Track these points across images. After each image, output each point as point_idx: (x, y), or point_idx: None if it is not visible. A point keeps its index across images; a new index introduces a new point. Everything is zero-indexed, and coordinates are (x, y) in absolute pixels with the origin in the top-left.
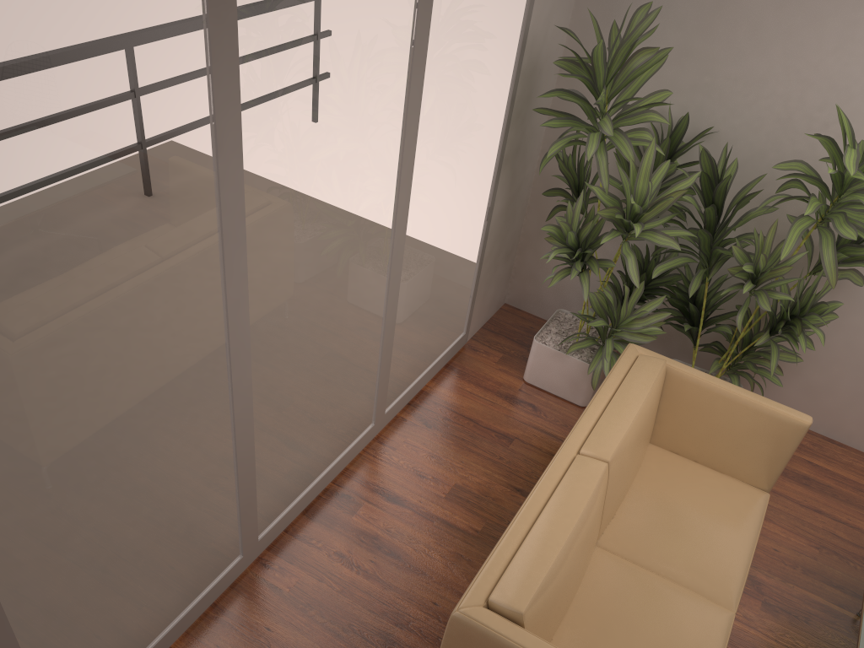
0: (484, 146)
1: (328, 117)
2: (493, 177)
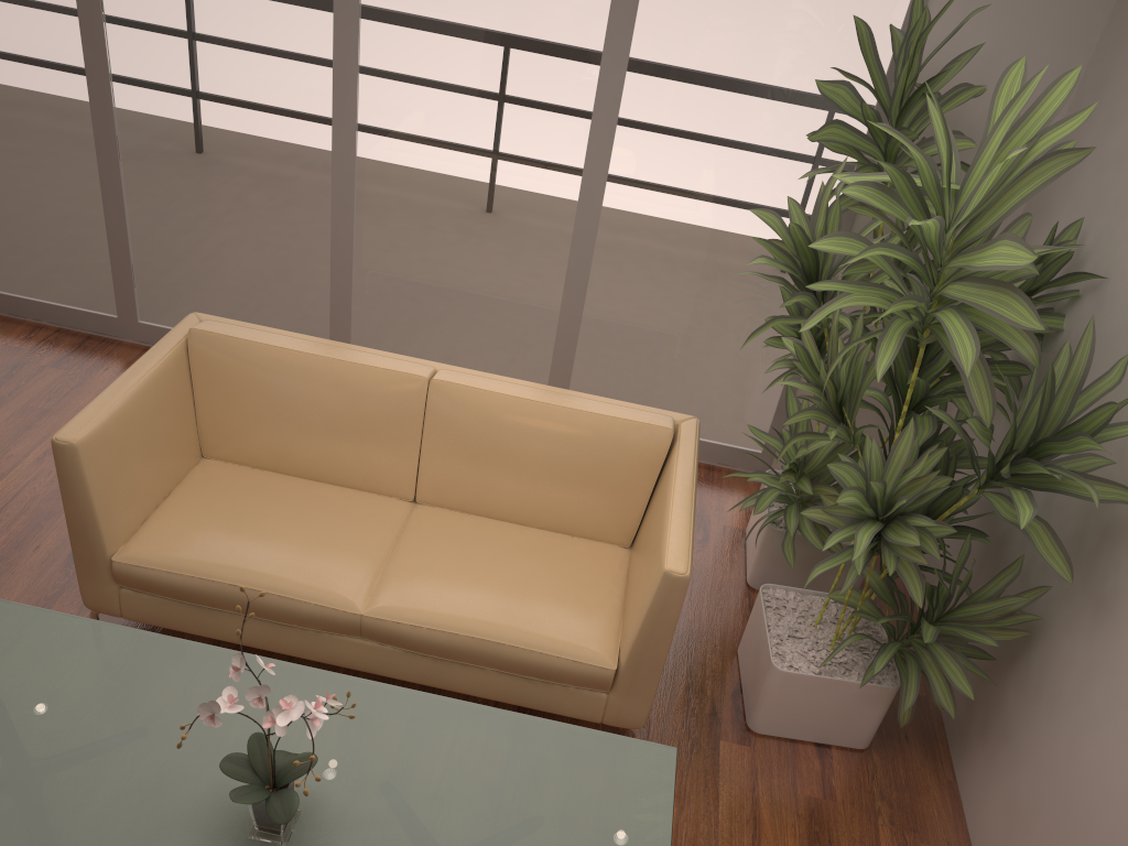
0: (797, 171)
1: None
2: None
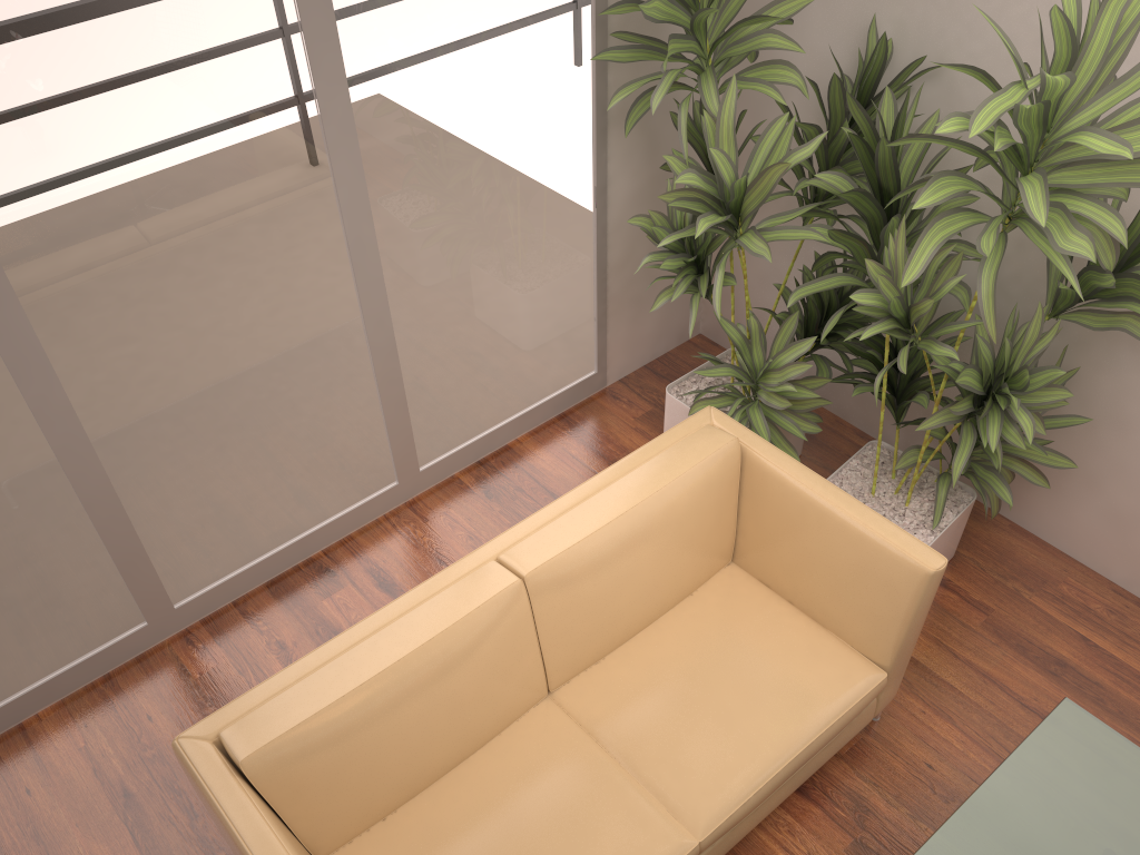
0: (546, 93)
1: (105, 50)
2: (590, 141)
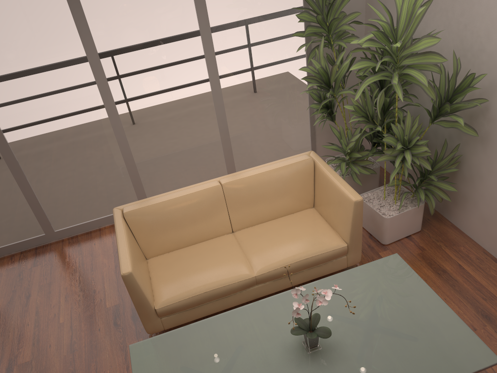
0: (286, 50)
1: (140, 26)
2: None
